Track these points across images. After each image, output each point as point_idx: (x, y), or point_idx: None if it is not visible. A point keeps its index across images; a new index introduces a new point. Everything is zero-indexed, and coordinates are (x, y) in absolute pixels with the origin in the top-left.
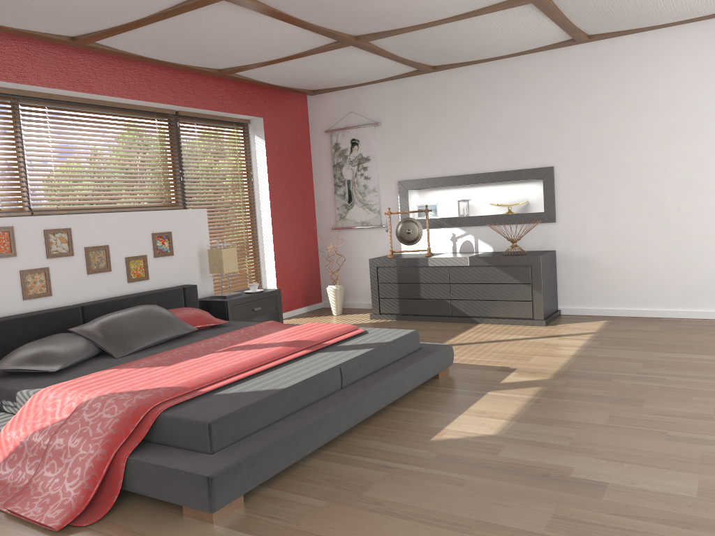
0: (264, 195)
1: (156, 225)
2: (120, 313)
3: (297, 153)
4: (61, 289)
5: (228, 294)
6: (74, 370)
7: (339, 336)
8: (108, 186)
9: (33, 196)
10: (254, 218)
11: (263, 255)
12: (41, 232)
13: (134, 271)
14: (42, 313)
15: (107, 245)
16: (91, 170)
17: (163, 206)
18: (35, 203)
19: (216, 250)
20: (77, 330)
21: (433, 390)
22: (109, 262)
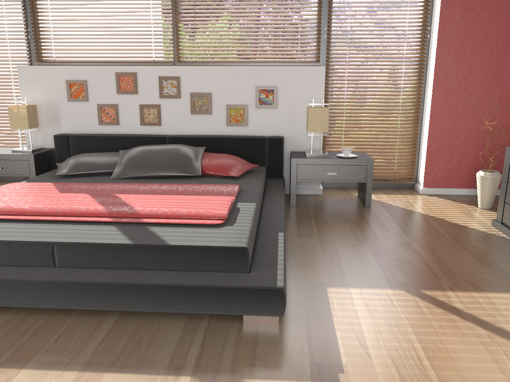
0: (433, 54)
1: (261, 79)
2: (147, 146)
3: (503, 1)
4: (168, 122)
5: (315, 153)
6: (74, 178)
7: (181, 218)
8: (247, 44)
9: (182, 51)
10: (420, 80)
11: (424, 122)
12: (157, 78)
13: (233, 117)
14: (136, 136)
15: (210, 92)
16: (228, 30)
17: (300, 62)
18: (179, 56)
19: (307, 108)
20: (121, 152)
21: (188, 329)
22: (210, 106)
